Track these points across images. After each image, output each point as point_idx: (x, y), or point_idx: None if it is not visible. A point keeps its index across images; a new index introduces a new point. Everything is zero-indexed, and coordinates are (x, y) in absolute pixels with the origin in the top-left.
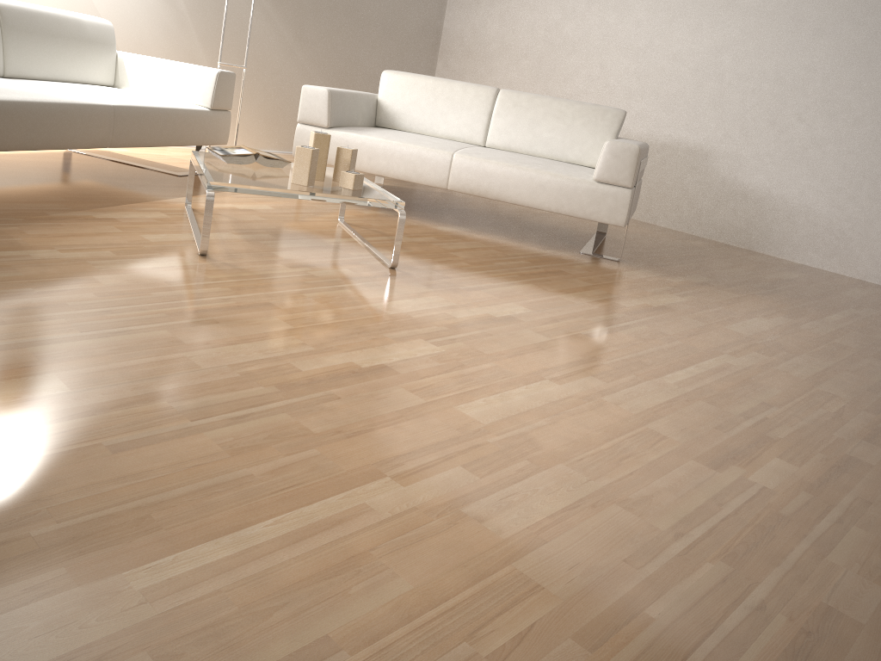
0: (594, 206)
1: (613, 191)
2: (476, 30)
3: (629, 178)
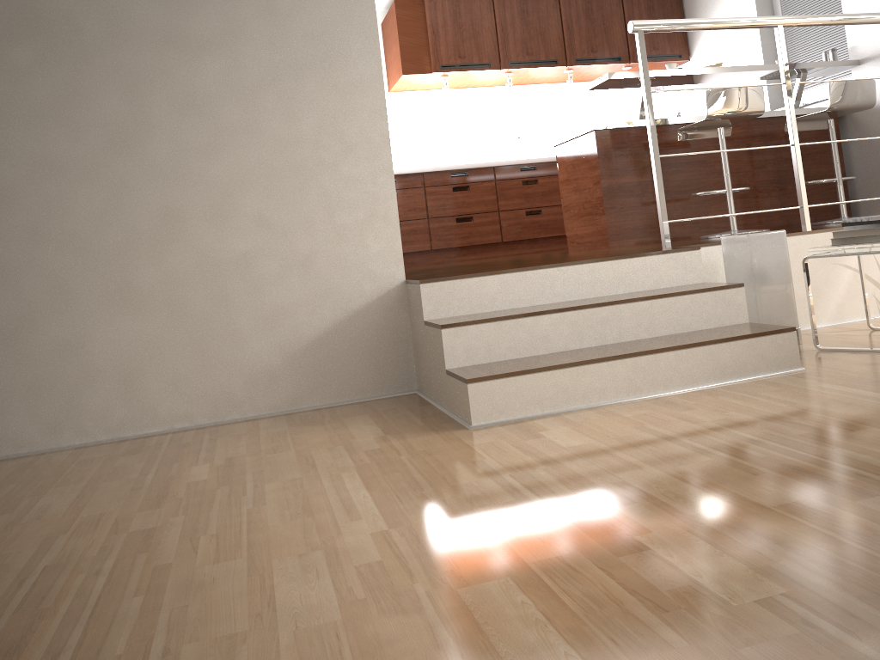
0: None
1: None
2: None
3: None
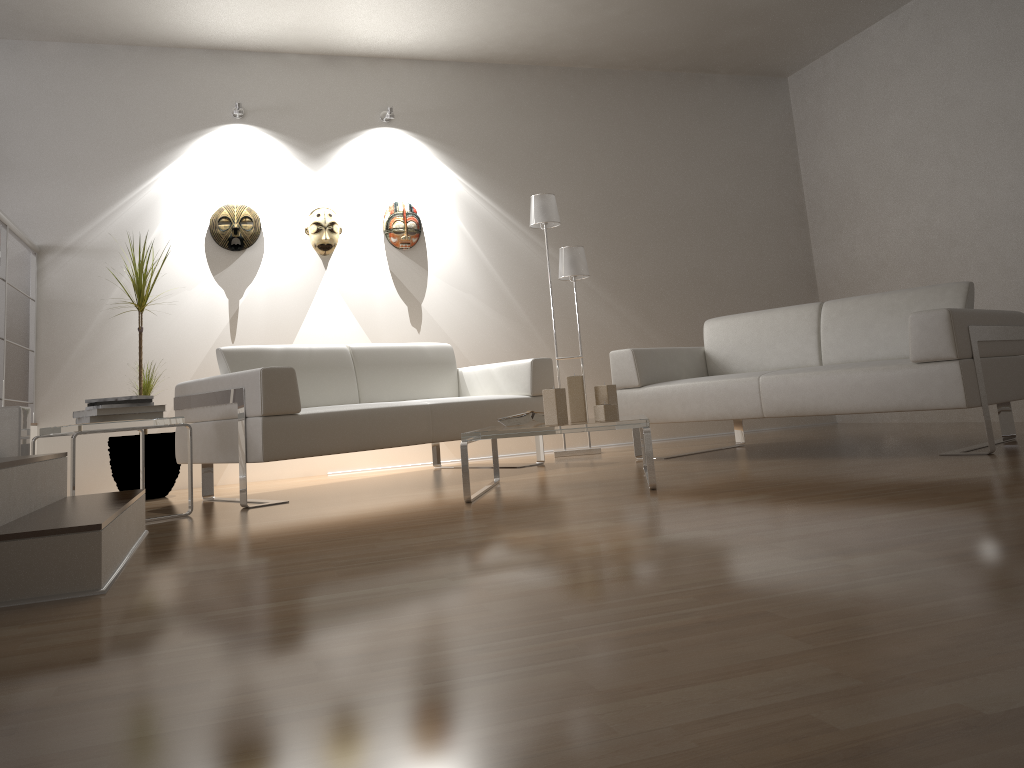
0: (922, 392)
1: (938, 368)
2: (846, 258)
3: (949, 348)
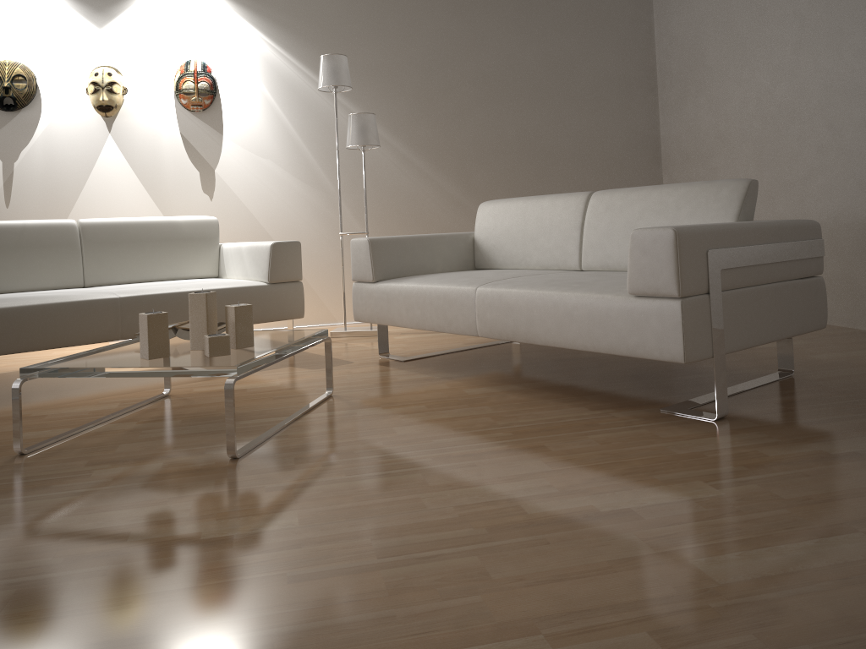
0: (636, 335)
1: (656, 306)
2: (689, 129)
3: (671, 282)
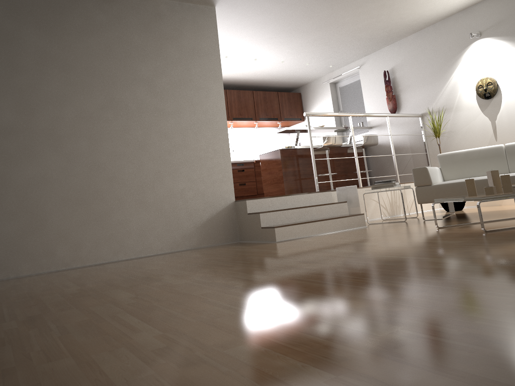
0: None
1: None
2: None
3: None
